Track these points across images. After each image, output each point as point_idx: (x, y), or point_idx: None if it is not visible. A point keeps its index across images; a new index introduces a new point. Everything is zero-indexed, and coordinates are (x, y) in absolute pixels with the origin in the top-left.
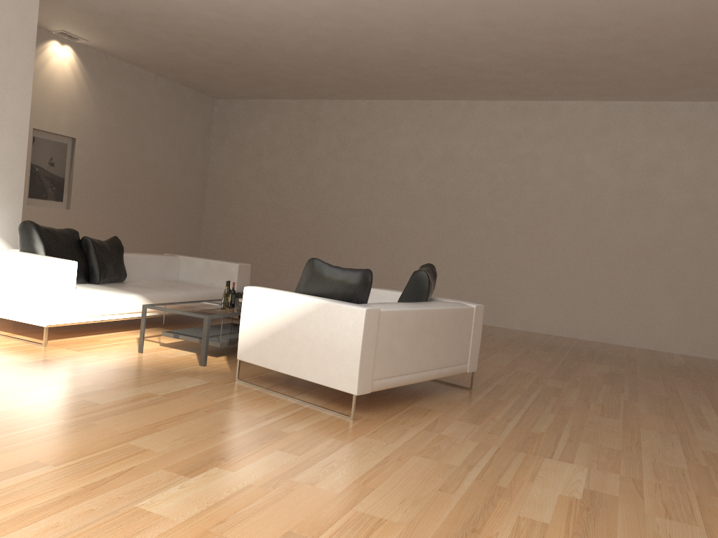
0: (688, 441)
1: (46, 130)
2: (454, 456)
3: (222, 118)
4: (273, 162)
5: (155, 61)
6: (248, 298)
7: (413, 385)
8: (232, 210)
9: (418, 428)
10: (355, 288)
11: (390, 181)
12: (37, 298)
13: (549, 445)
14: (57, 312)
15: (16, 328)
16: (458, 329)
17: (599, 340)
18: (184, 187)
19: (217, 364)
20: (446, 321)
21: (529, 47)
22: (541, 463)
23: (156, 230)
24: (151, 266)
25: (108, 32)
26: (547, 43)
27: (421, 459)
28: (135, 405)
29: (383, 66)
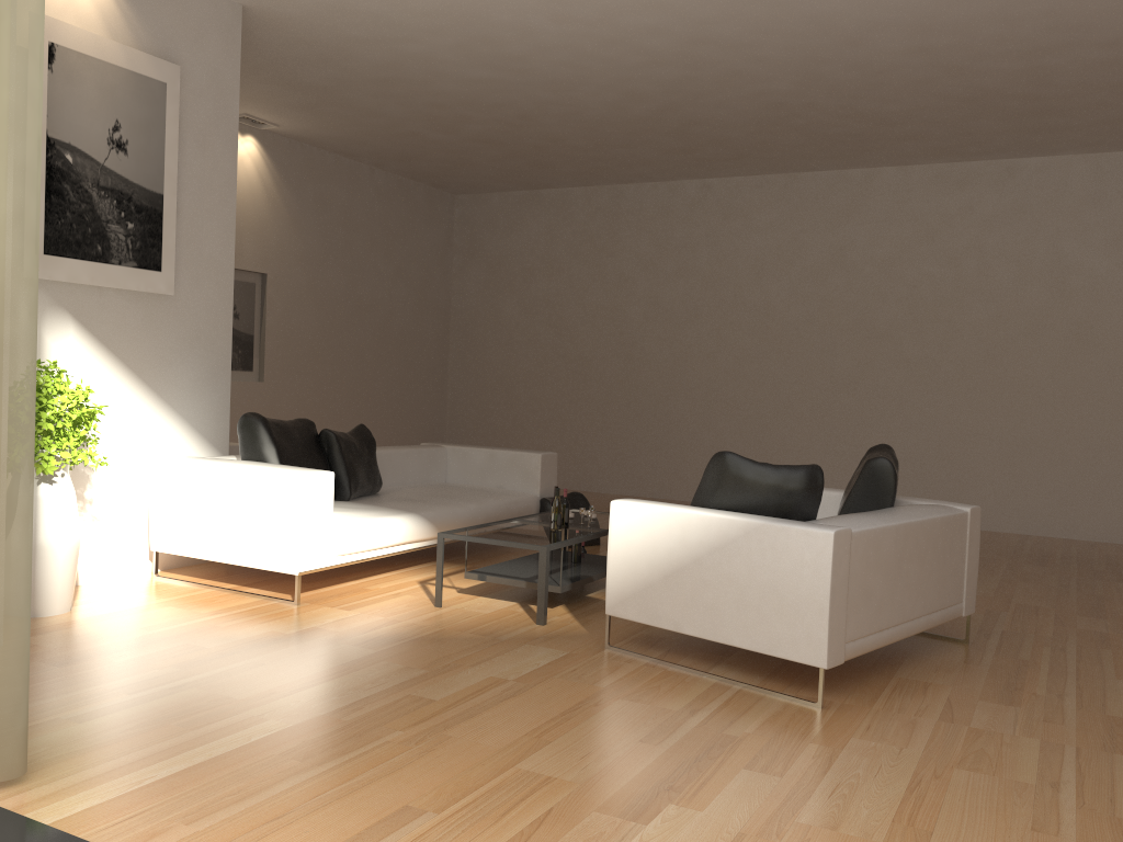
0: None
1: None
2: (1016, 766)
3: (468, 224)
4: (551, 285)
5: (375, 147)
6: (619, 519)
7: None
8: (491, 364)
9: (929, 718)
10: (797, 497)
11: (743, 303)
12: (283, 531)
13: None
14: (311, 551)
15: (240, 576)
16: (949, 549)
17: (1111, 539)
18: (419, 334)
19: (561, 620)
20: (933, 539)
21: (985, 81)
22: None
23: (383, 402)
24: (409, 465)
25: (313, 111)
26: (1017, 72)
27: (970, 774)
28: (486, 699)
29: (734, 128)
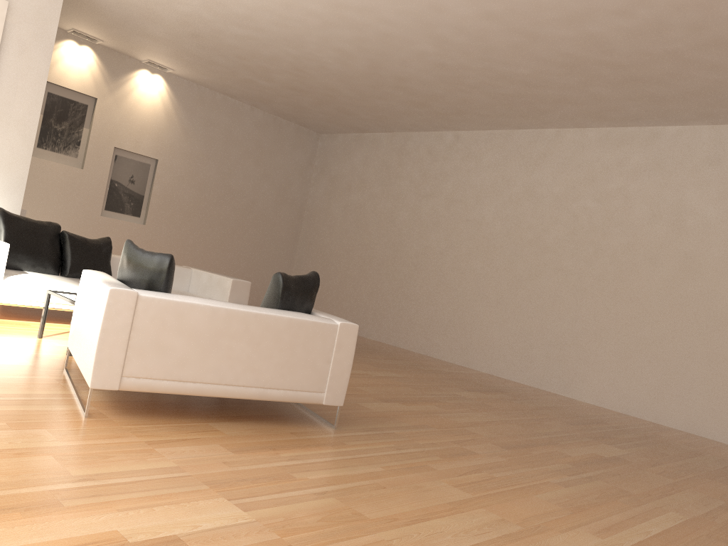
0: (520, 537)
1: (128, 150)
2: (100, 467)
3: (324, 152)
4: (360, 196)
5: (239, 90)
6: (81, 281)
7: (267, 411)
8: (321, 243)
9: (142, 439)
10: (149, 274)
11: (467, 218)
12: None
13: (271, 490)
14: None
15: None
16: (302, 346)
17: (689, 430)
18: (276, 217)
19: None
20: (276, 332)
21: (563, 47)
22: (199, 500)
23: (239, 255)
24: None
25: (180, 59)
26: (578, 39)
27: (48, 460)
28: None
29: (433, 85)
